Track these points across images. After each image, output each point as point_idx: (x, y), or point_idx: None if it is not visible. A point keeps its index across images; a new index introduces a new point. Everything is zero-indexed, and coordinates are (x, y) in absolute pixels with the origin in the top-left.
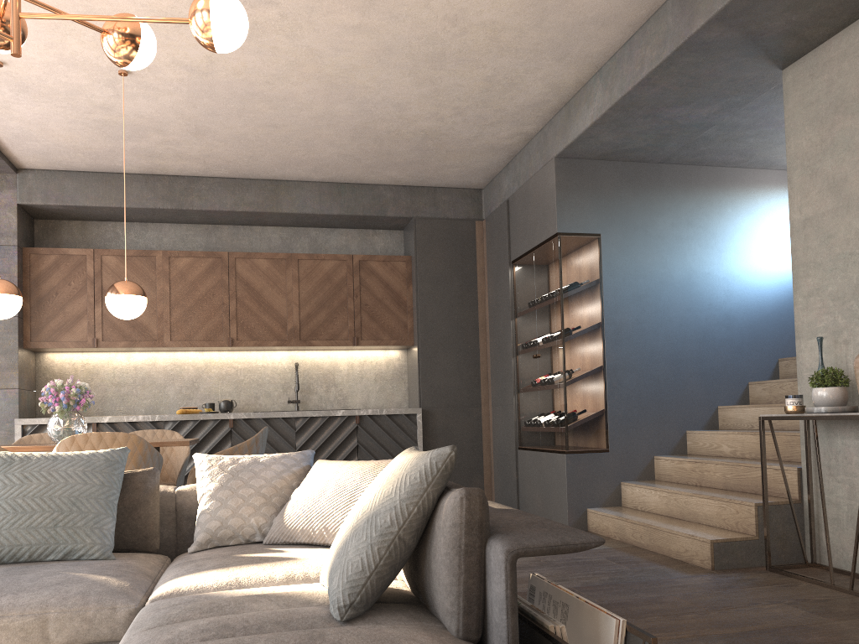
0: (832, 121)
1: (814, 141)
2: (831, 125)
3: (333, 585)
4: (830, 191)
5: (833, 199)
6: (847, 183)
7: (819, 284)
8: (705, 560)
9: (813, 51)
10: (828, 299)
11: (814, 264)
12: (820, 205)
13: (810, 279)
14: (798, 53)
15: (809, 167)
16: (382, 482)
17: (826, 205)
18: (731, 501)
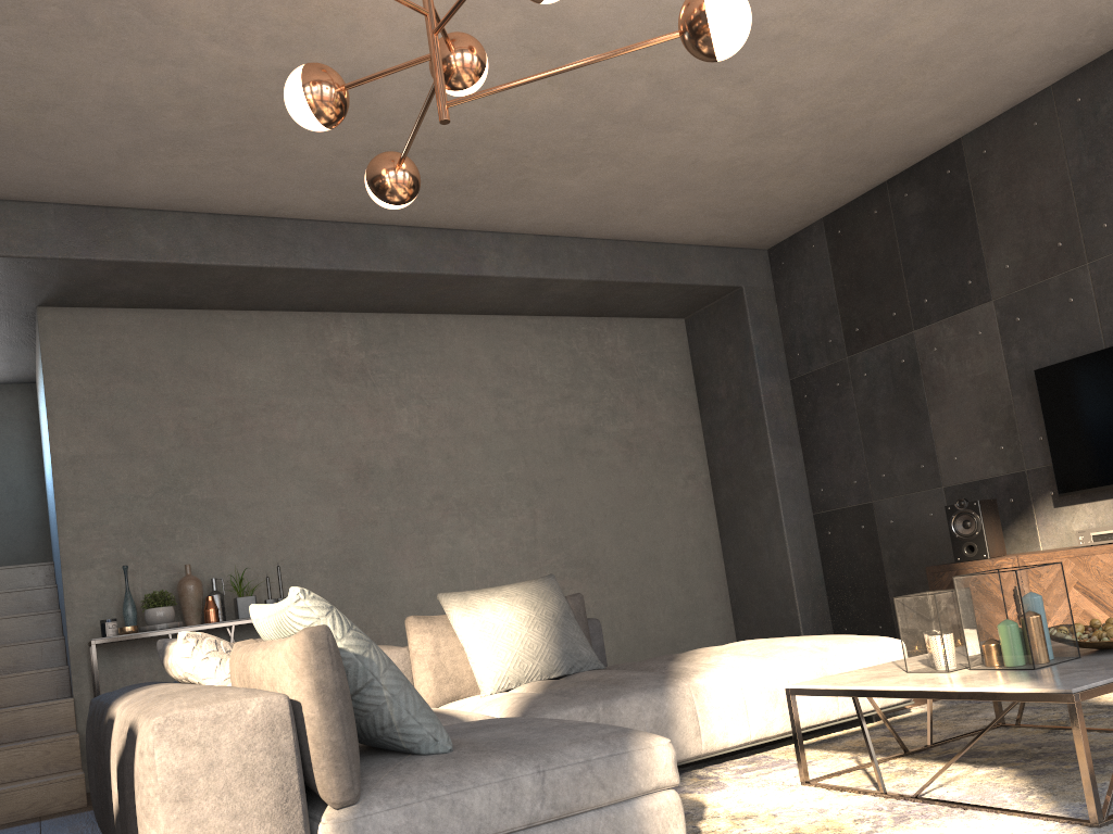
0: (111, 378)
1: (87, 388)
2: (110, 381)
3: (586, 654)
4: (110, 438)
5: (113, 446)
6: (131, 436)
7: (97, 519)
8: (75, 800)
9: (84, 309)
10: (109, 533)
11: (89, 499)
12: (97, 447)
13: (84, 513)
14: (75, 304)
15: (81, 409)
16: (536, 599)
17: (105, 448)
18: (35, 743)
